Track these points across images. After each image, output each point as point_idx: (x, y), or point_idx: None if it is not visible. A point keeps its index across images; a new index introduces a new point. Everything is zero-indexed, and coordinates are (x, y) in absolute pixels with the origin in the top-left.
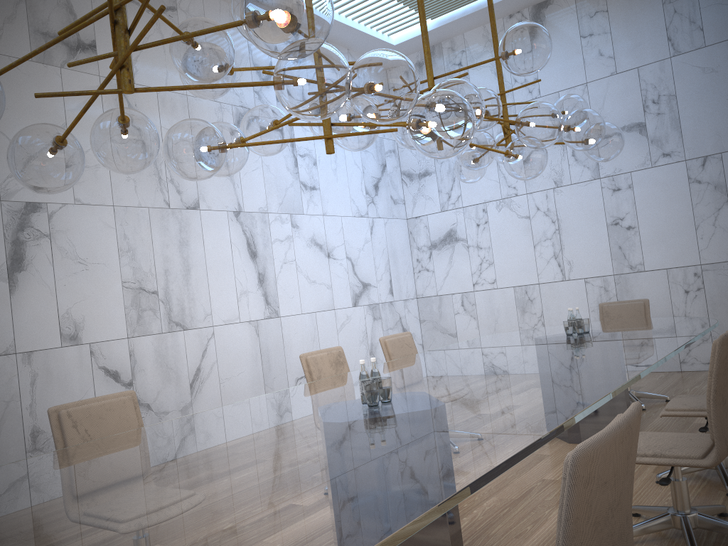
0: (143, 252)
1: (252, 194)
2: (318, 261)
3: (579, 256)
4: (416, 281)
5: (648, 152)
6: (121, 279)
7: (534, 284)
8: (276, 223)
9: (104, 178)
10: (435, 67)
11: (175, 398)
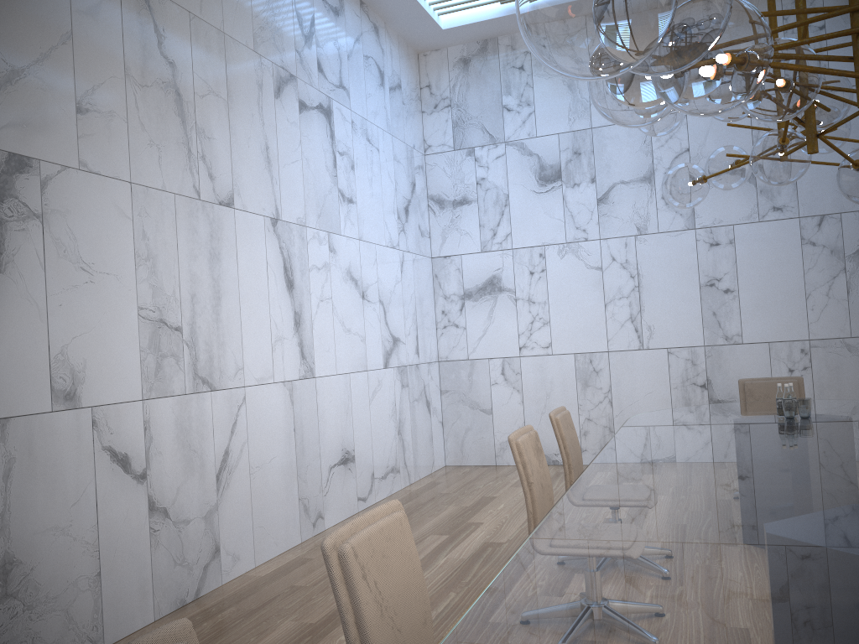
0: (166, 262)
1: (290, 196)
2: (354, 302)
3: (662, 320)
4: (440, 340)
5: (756, 203)
6: (136, 302)
7: (602, 351)
8: (313, 243)
9: (120, 136)
10: (487, 68)
11: (199, 498)
